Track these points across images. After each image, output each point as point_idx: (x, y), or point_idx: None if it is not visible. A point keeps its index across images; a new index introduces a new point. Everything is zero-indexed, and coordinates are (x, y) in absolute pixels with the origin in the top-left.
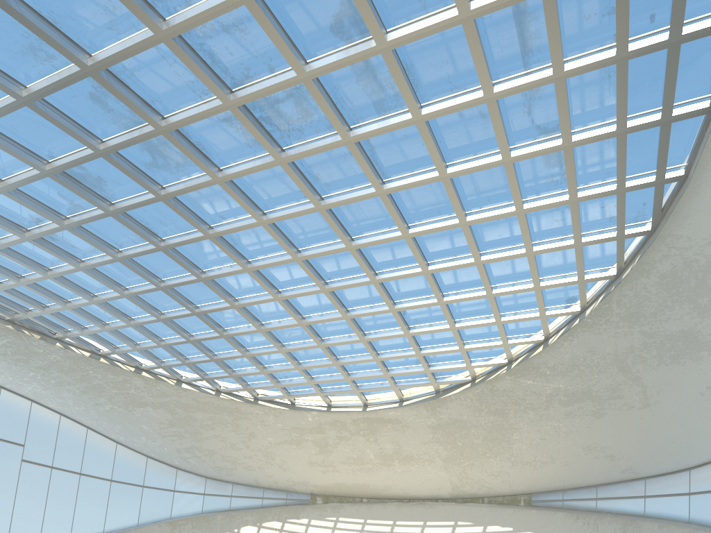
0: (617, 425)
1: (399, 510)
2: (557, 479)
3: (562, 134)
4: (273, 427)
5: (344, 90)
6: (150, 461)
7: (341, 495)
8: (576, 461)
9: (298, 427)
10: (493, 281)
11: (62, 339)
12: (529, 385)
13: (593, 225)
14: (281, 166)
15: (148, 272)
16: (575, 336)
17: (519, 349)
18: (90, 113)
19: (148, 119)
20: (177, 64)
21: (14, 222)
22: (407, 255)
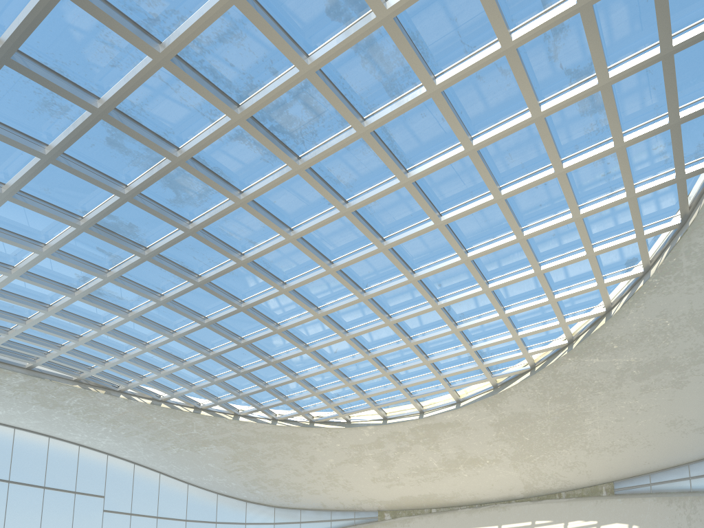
0: (703, 392)
1: (471, 516)
2: (640, 462)
3: (597, 71)
4: (332, 448)
5: (351, 78)
6: (220, 498)
7: (409, 508)
8: (661, 440)
9: (357, 445)
10: (540, 257)
11: (124, 390)
12: (595, 364)
13: (646, 172)
14: (300, 175)
15: (191, 311)
16: (642, 300)
17: (579, 326)
18: (110, 159)
19: (164, 152)
20: (181, 89)
21: (64, 284)
22: (444, 246)
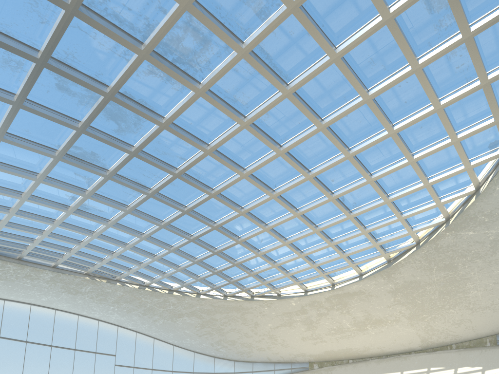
0: None
1: (379, 365)
2: None
3: None
4: (269, 316)
5: (225, 7)
6: (196, 355)
7: (332, 359)
8: None
9: (287, 312)
10: (412, 148)
11: (119, 279)
12: (471, 236)
13: (497, 59)
14: (202, 97)
15: (151, 217)
16: None
17: (454, 206)
18: (63, 101)
19: (96, 90)
20: (98, 36)
21: (60, 203)
22: (330, 147)
